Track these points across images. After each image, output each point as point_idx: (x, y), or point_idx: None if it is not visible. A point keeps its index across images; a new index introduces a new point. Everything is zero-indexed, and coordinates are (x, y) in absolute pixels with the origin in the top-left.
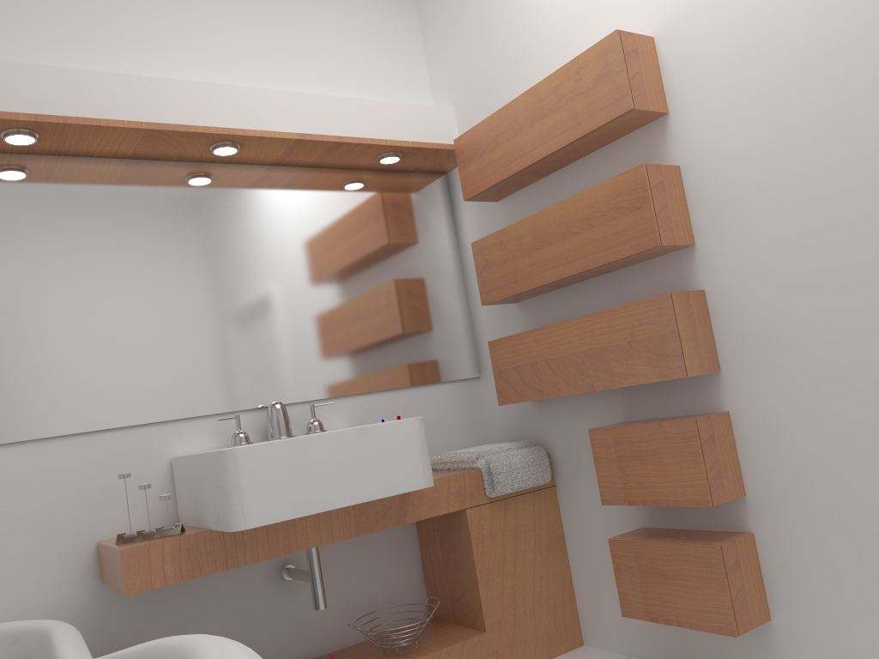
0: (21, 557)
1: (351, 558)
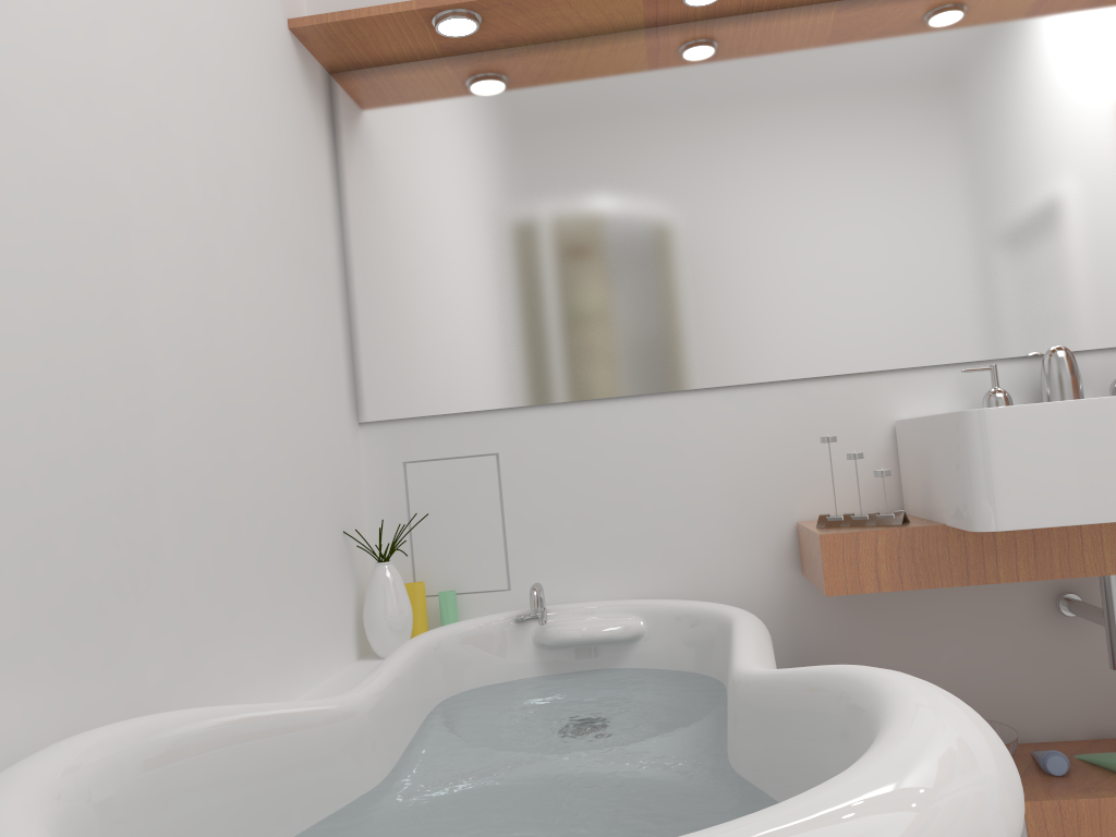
0: (709, 527)
1: None
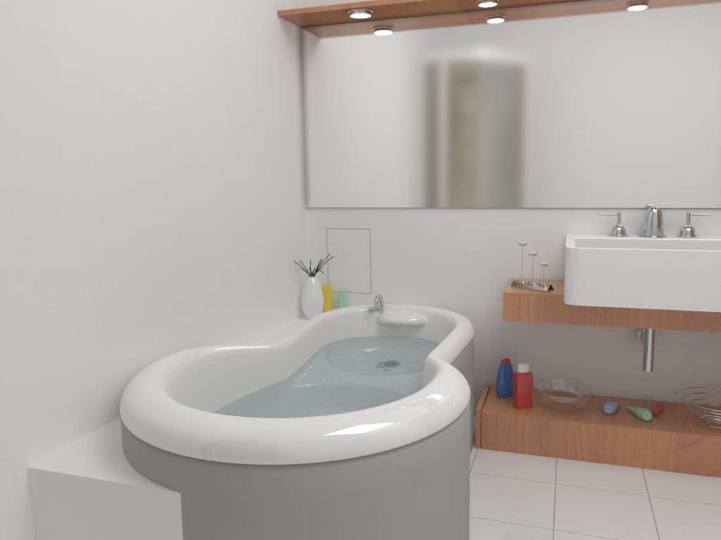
0: (468, 276)
1: (702, 340)
